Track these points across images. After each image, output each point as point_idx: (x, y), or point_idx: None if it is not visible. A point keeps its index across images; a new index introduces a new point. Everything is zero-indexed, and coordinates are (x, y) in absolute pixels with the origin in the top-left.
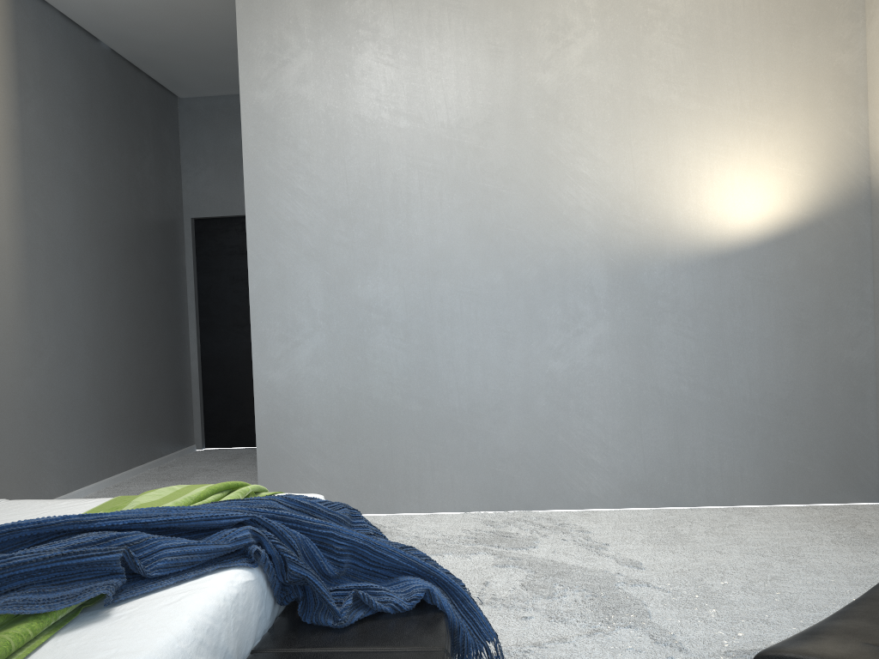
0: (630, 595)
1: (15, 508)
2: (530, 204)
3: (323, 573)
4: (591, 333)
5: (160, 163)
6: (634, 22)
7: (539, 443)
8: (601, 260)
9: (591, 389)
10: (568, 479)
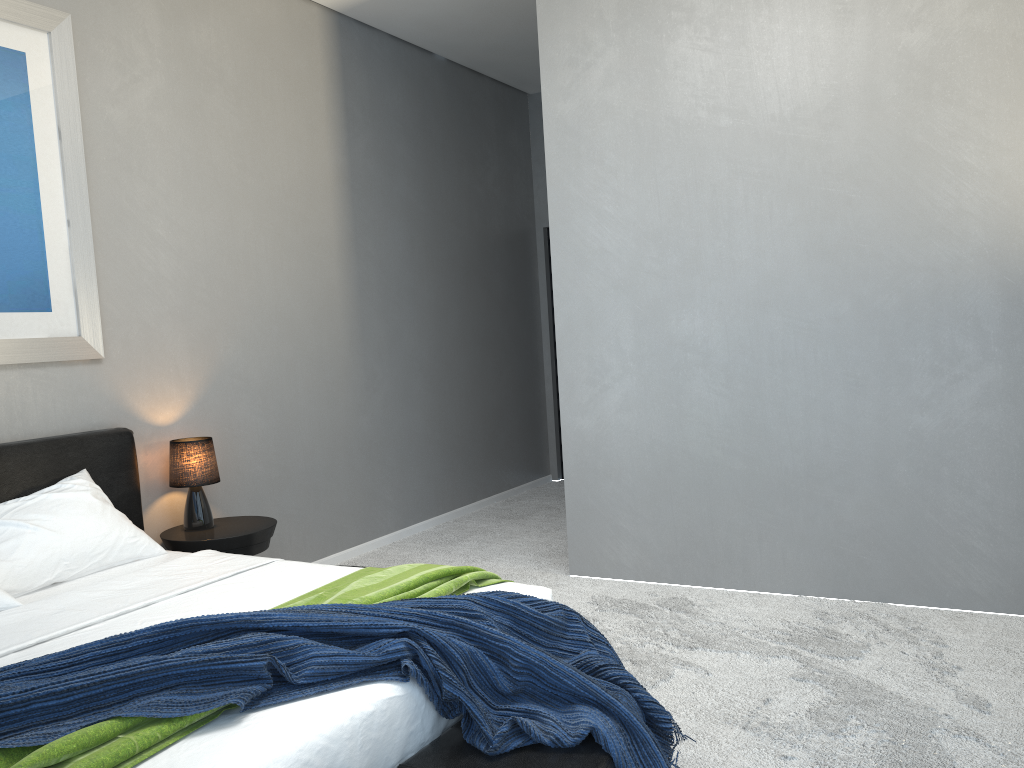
0: (941, 751)
1: (278, 572)
2: (889, 211)
3: (496, 689)
4: (975, 379)
5: (506, 172)
6: None
7: (898, 519)
8: (992, 281)
9: (974, 455)
10: (938, 568)
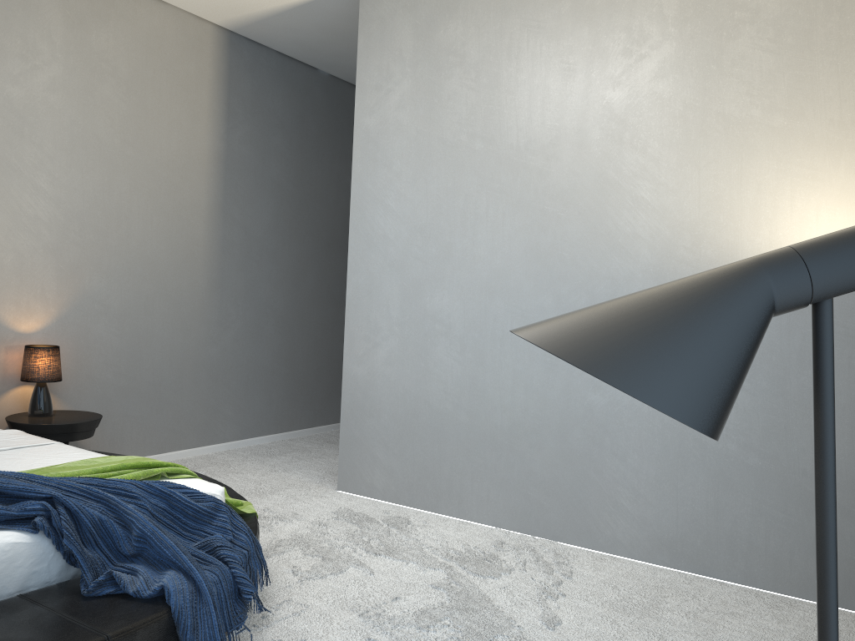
0: None
1: (46, 451)
2: (586, 229)
3: (119, 551)
4: None
5: None
6: (718, 28)
7: (571, 475)
8: None
9: (629, 430)
10: (595, 518)
